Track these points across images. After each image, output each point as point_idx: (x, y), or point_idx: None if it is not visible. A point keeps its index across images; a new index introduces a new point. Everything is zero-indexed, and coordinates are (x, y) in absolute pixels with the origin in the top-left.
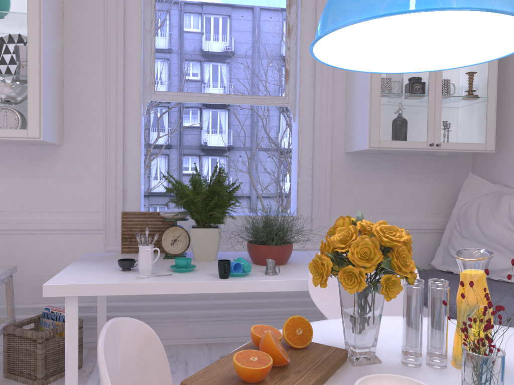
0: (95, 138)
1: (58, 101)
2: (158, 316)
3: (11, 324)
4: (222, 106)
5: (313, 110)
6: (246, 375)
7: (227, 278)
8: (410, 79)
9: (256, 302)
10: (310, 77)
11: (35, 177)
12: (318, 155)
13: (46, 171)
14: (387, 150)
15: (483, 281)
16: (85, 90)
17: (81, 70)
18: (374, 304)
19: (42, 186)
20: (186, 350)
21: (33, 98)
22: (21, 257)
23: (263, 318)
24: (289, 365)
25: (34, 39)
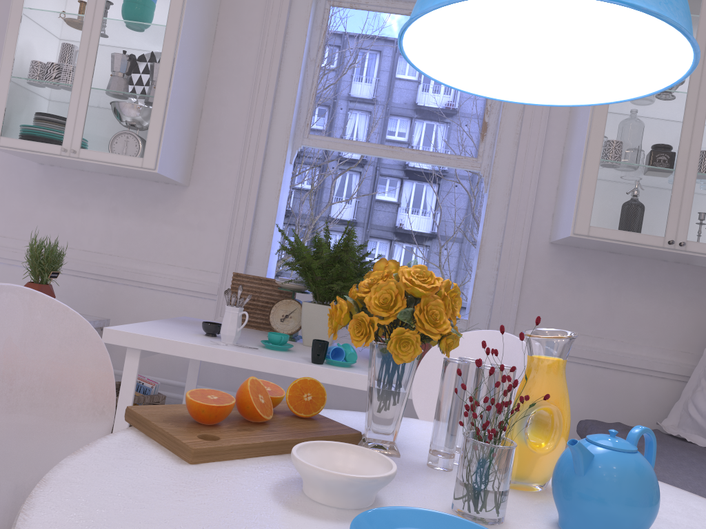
0: (226, 183)
1: (191, 132)
2: None
3: None
4: (431, 178)
5: (512, 179)
6: (192, 409)
7: (319, 364)
8: (648, 145)
9: None
10: (513, 134)
11: (153, 220)
12: (510, 241)
13: (166, 214)
14: (602, 241)
15: (554, 371)
16: (224, 124)
17: (224, 100)
18: (399, 374)
19: (158, 232)
20: None
21: (155, 123)
22: (121, 313)
23: None
24: (269, 424)
25: (168, 56)
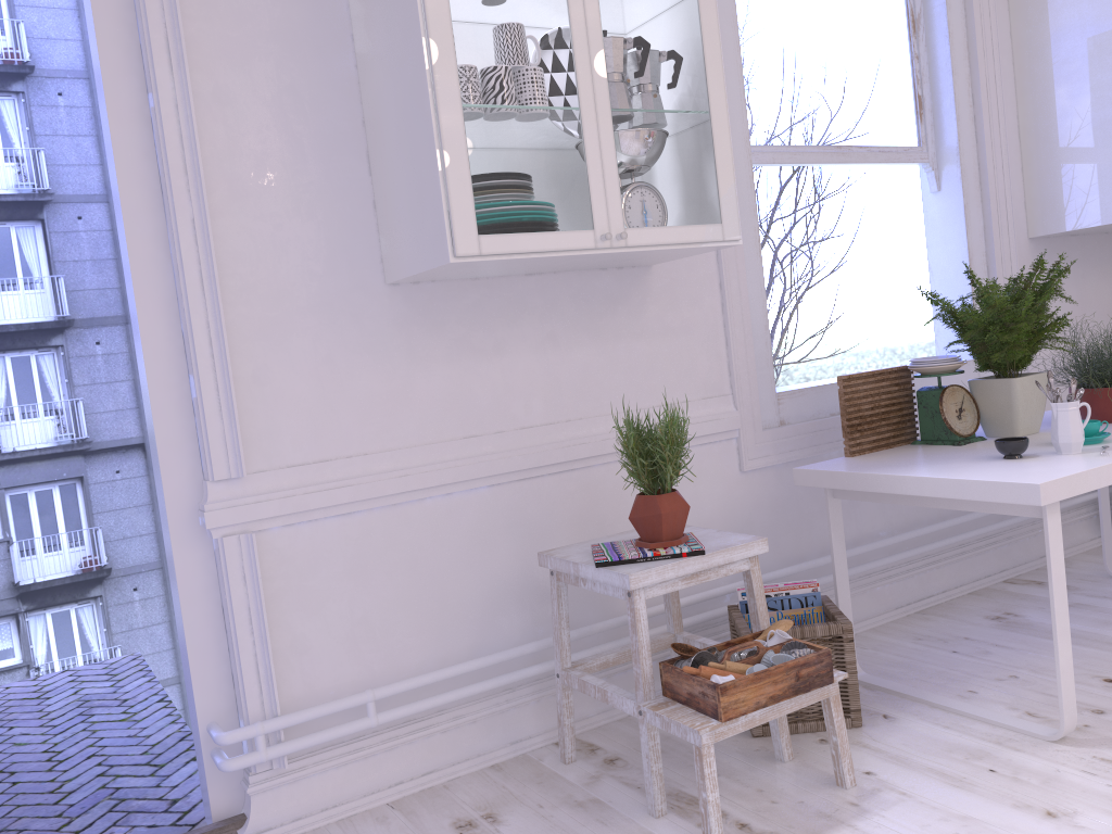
0: None
1: None
2: (831, 583)
3: (742, 629)
4: None
5: (977, 167)
6: None
7: None
8: None
9: (966, 520)
10: (968, 108)
11: (616, 338)
12: (999, 246)
13: (632, 322)
14: None
15: None
16: None
17: None
18: None
19: (628, 356)
20: (915, 626)
21: (723, 158)
22: (612, 514)
23: (965, 550)
24: None
25: (712, 36)
